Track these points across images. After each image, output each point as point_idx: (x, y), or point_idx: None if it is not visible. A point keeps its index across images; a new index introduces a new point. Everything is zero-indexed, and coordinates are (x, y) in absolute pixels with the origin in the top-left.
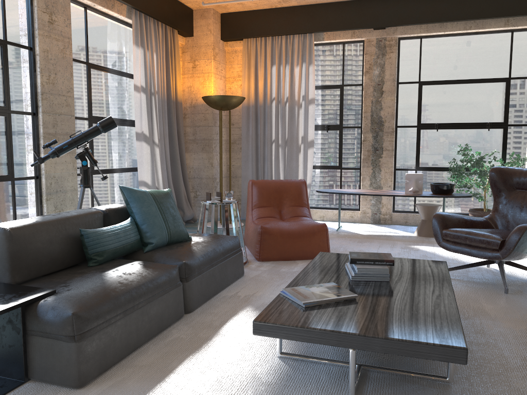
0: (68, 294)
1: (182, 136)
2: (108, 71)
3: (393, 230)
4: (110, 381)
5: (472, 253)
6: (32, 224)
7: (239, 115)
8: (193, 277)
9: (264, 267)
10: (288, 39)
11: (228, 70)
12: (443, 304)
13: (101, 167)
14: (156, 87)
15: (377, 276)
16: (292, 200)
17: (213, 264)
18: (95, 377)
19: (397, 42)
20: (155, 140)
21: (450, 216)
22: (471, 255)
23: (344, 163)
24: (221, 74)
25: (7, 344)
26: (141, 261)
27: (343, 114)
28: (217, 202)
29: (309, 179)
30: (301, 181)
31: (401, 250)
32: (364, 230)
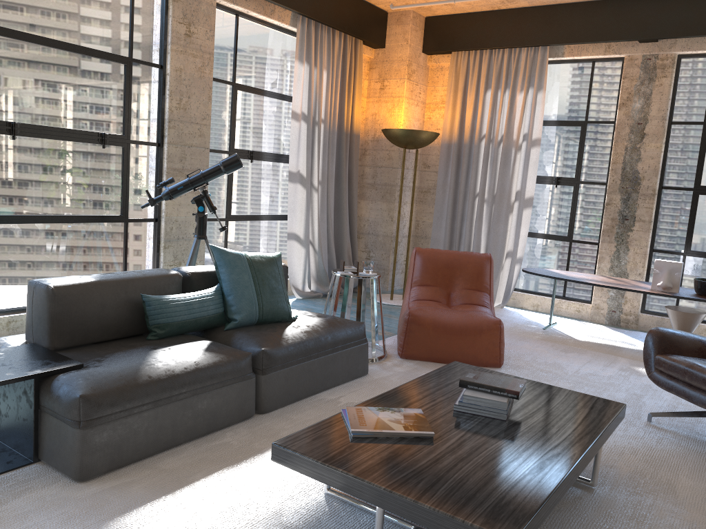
0: (90, 372)
1: (356, 179)
2: (261, 93)
3: (632, 339)
4: (116, 481)
5: (690, 397)
6: (83, 283)
7: (437, 155)
8: (273, 370)
9: (402, 367)
10: (512, 53)
11: (429, 93)
12: (548, 469)
13: (240, 212)
14: (323, 114)
15: (489, 411)
16: (467, 281)
17: (311, 356)
18: (103, 472)
19: (674, 62)
20: (314, 182)
21: (674, 335)
22: (689, 400)
23: (576, 233)
24: (417, 98)
25: (22, 417)
26: (209, 341)
27: (581, 163)
28: (349, 274)
29: (521, 251)
30: (485, 256)
31: (617, 372)
32: (585, 334)
